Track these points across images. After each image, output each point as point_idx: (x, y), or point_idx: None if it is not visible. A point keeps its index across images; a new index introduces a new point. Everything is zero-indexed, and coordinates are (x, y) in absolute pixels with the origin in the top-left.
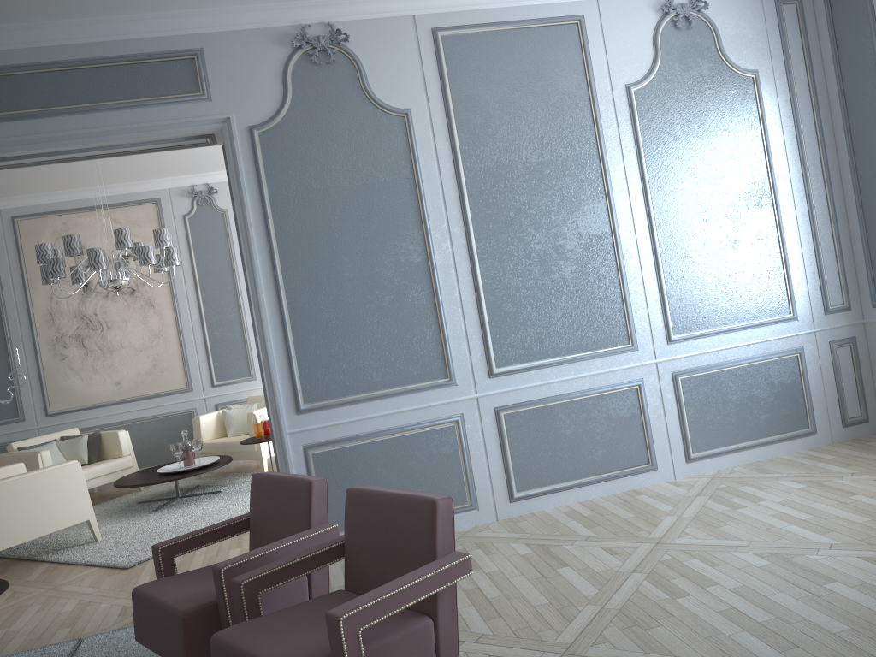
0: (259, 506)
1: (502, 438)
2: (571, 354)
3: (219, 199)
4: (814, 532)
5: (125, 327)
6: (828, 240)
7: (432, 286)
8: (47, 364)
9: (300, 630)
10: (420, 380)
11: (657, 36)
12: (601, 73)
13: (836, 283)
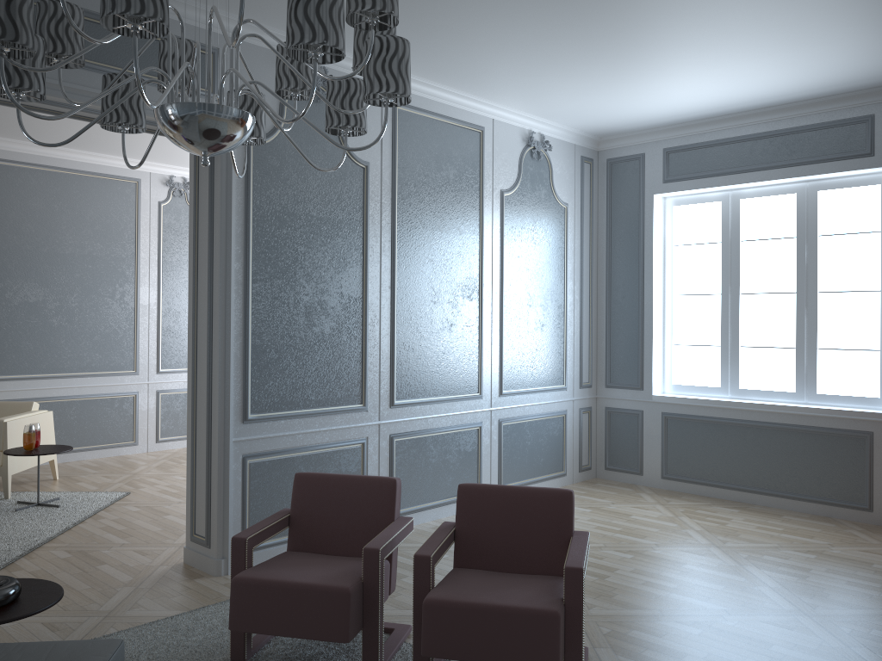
0: (311, 503)
1: (392, 461)
2: (443, 395)
3: None
4: (636, 537)
5: None
6: (586, 335)
7: (362, 320)
8: None
9: (499, 589)
10: (342, 403)
11: (522, 160)
12: (489, 176)
13: (587, 367)
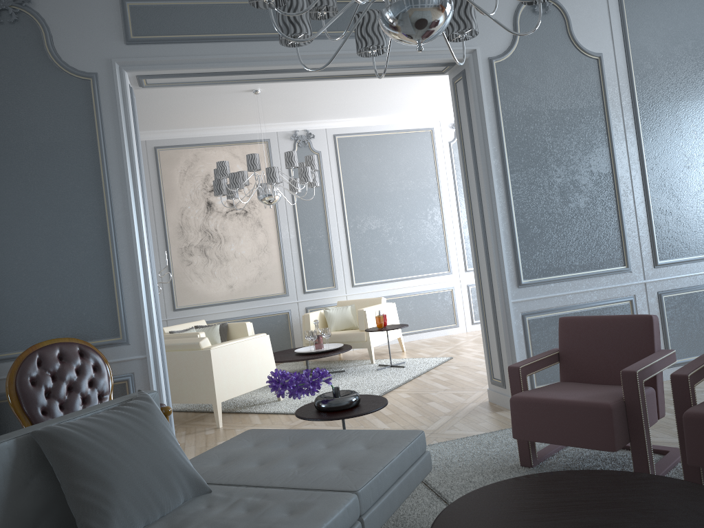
0: (575, 341)
1: (663, 316)
2: None
3: (314, 143)
4: None
5: (238, 241)
6: None
7: (614, 192)
8: (176, 268)
9: None
10: (605, 266)
11: None
12: None
13: None
